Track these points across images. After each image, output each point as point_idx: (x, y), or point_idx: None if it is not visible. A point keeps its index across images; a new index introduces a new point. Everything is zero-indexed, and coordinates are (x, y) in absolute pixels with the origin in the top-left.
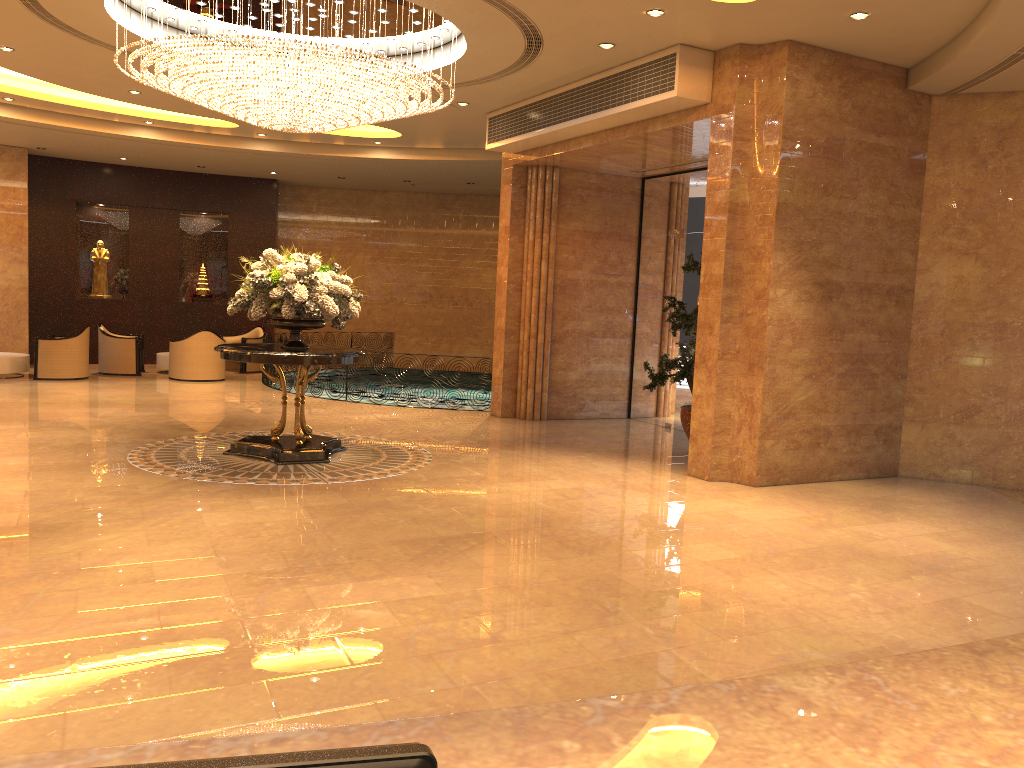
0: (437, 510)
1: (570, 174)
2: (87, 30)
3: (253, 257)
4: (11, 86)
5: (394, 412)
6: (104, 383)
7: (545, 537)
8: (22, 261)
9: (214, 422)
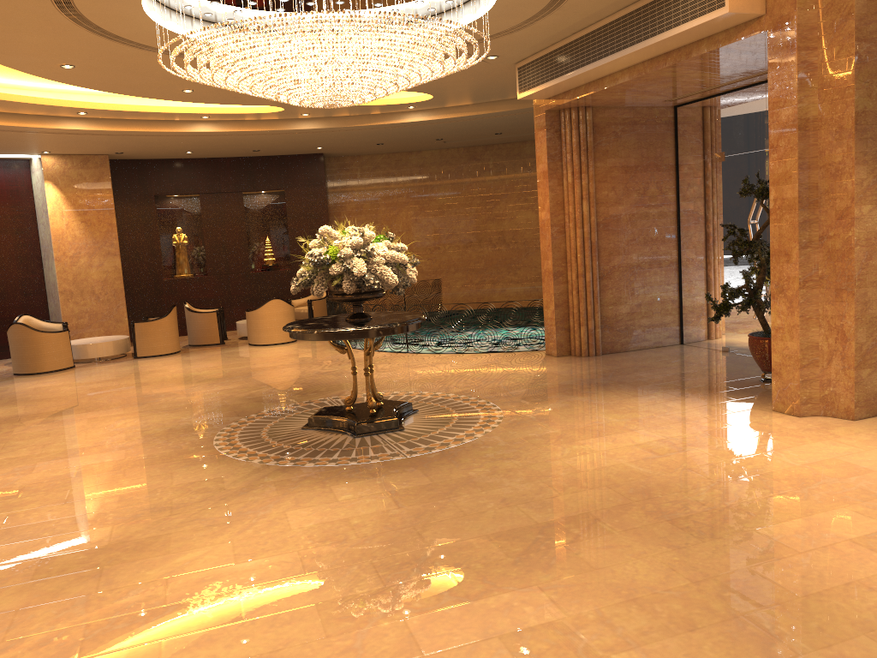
0: (525, 485)
1: (602, 112)
2: (133, 36)
3: (310, 225)
4: (82, 101)
5: (454, 361)
6: (193, 356)
7: (652, 515)
8: (115, 254)
9: (291, 390)
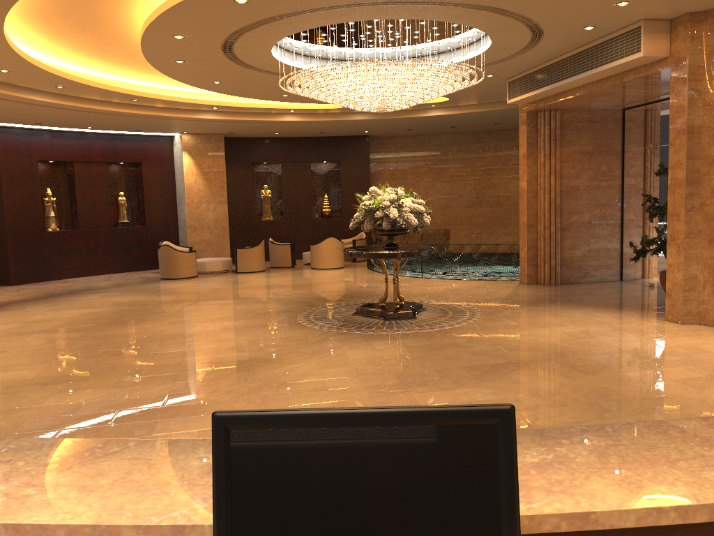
0: (488, 347)
1: (568, 113)
2: (261, 66)
3: (356, 187)
4: (216, 100)
5: (454, 284)
6: (274, 273)
7: (561, 364)
8: (224, 202)
9: (342, 295)
